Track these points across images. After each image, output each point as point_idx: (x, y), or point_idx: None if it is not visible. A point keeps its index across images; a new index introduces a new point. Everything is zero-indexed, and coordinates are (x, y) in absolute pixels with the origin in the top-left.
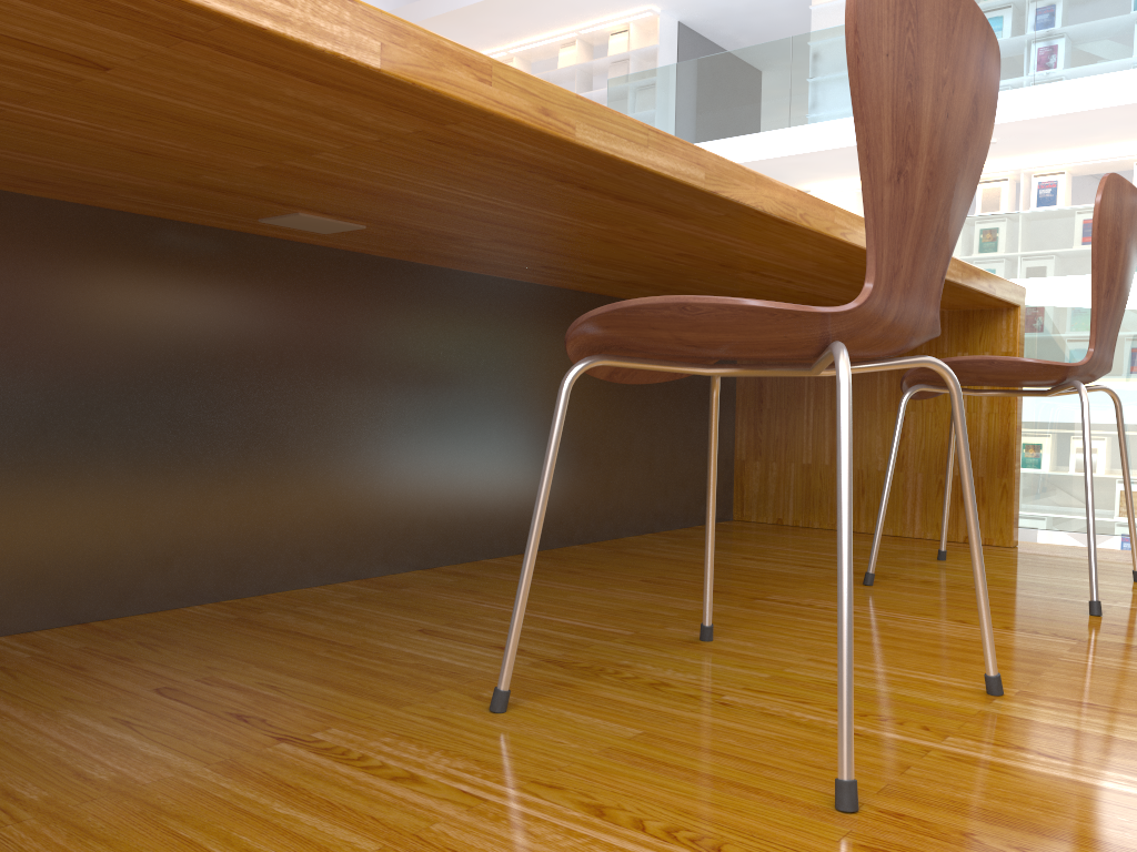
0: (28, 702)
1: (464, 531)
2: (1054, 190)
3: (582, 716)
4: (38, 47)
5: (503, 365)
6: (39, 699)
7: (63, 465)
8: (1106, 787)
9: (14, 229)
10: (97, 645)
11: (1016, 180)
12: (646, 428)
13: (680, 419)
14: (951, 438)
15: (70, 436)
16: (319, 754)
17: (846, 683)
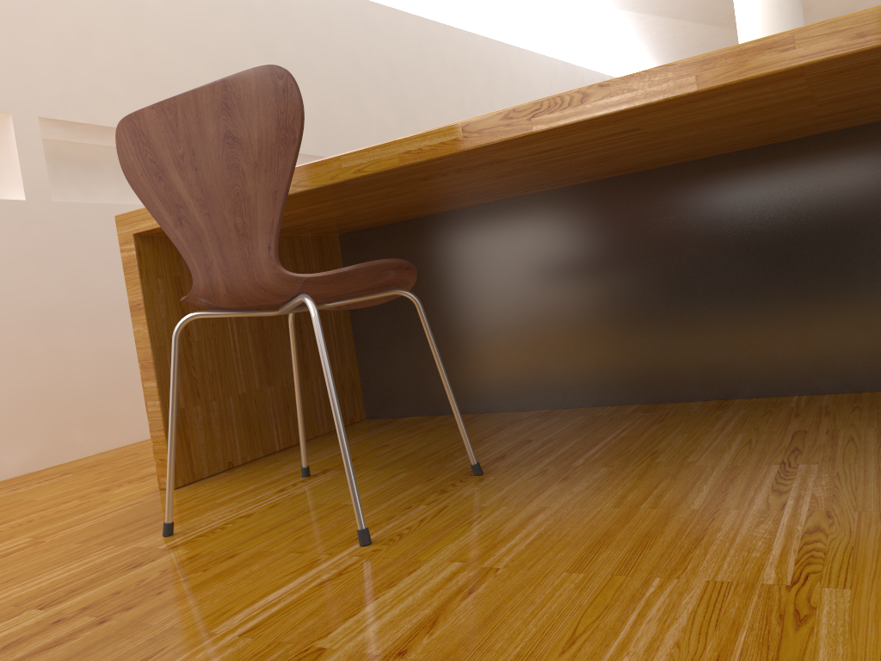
0: (740, 427)
1: None
2: None
3: None
4: (606, 136)
5: None
6: (746, 426)
7: (832, 295)
8: None
9: (783, 162)
10: (834, 405)
11: None
12: None
13: None
14: None
15: (834, 277)
16: (777, 473)
17: None
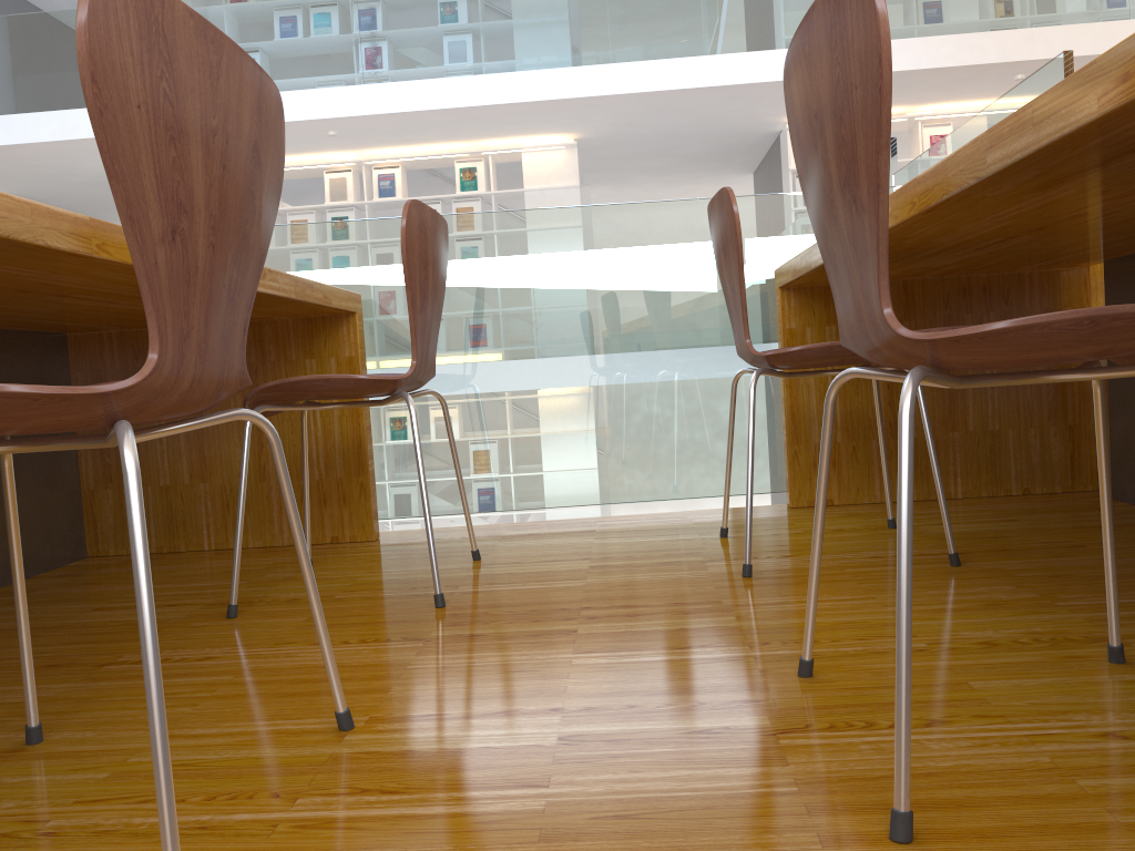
0: None
1: None
2: (392, 182)
3: None
4: None
5: None
6: None
7: None
8: (438, 813)
9: None
10: None
11: (359, 171)
12: None
13: None
14: (304, 450)
15: None
16: None
17: (167, 805)
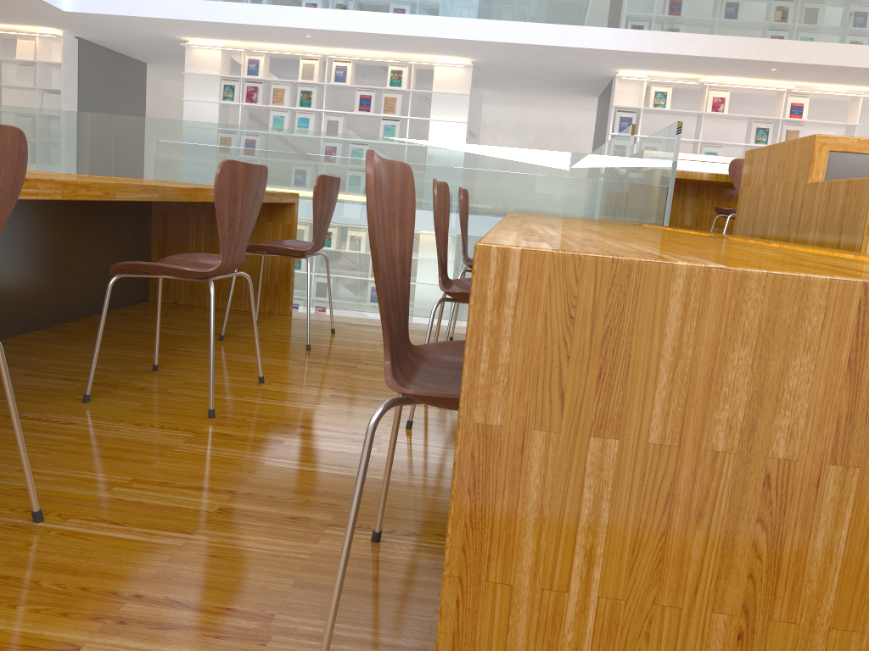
0: None
1: (11, 321)
2: (345, 72)
3: (119, 401)
4: None
5: (29, 231)
6: None
7: None
8: (284, 405)
9: None
10: None
11: (324, 60)
12: (103, 256)
13: (121, 250)
14: (260, 270)
15: None
16: (31, 420)
17: (212, 383)
